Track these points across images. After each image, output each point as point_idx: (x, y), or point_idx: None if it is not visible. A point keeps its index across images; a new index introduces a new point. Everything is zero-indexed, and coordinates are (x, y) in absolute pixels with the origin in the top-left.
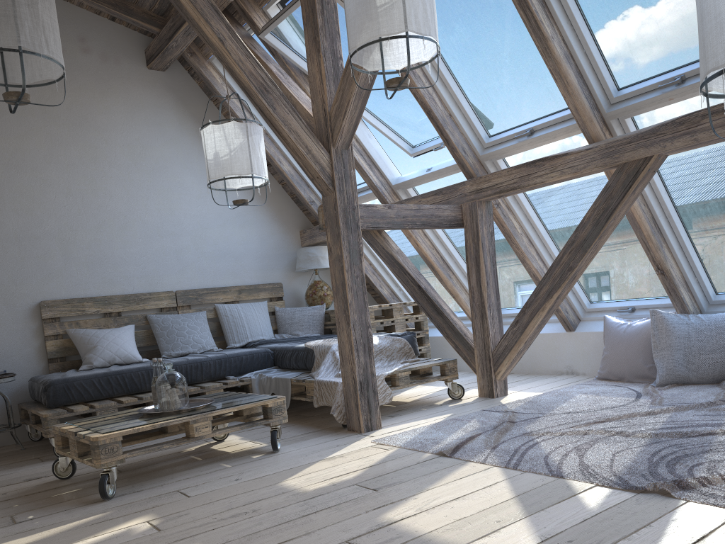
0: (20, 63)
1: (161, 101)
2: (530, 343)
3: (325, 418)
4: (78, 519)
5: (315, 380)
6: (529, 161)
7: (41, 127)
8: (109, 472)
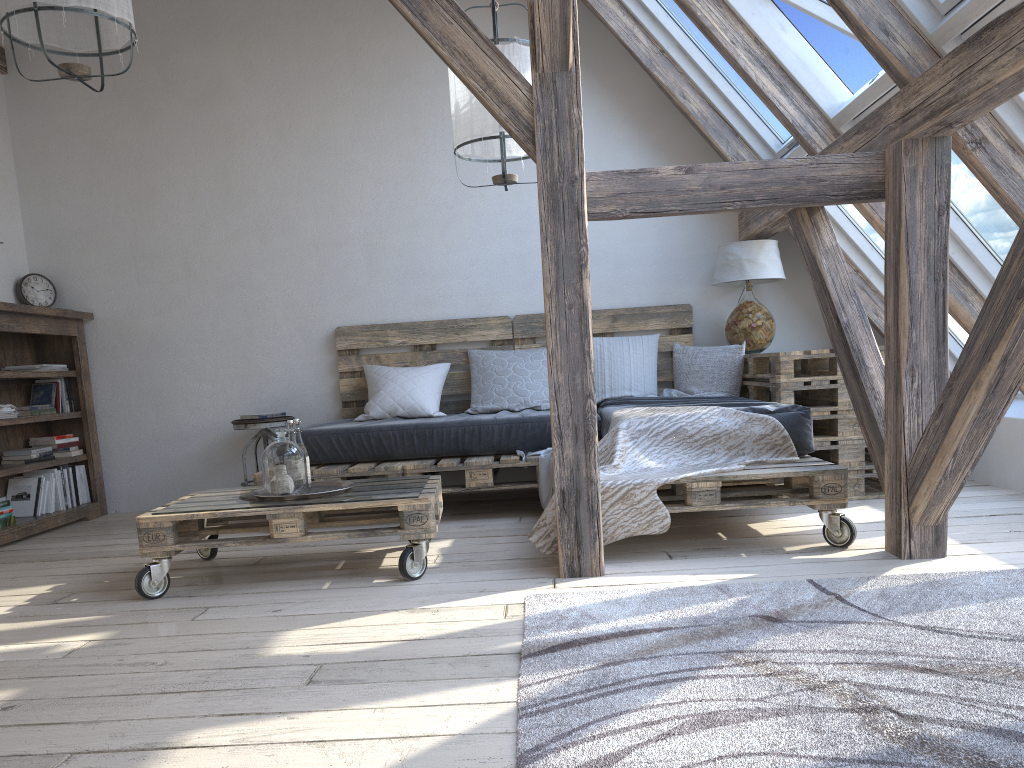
0: (36, 25)
1: (513, 25)
2: (974, 456)
3: None
4: (77, 616)
5: None
6: (973, 34)
7: (349, 93)
8: (151, 565)
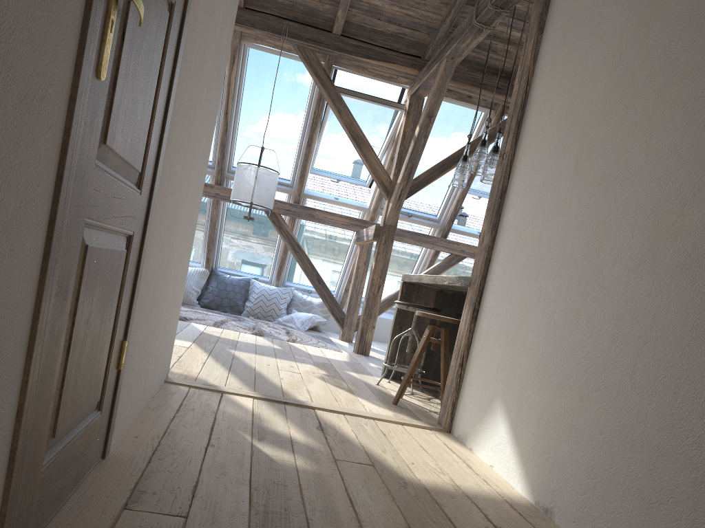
0: None
1: None
2: None
3: None
4: None
5: None
6: None
7: None
8: None
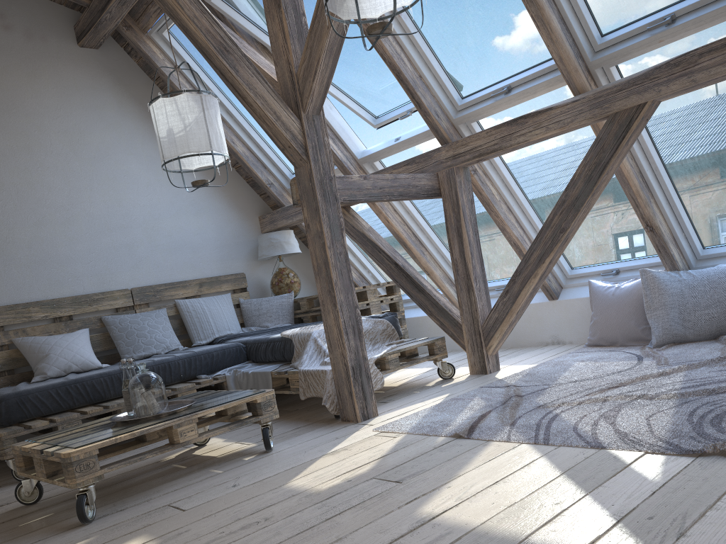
0: None
1: (96, 82)
2: (522, 313)
3: (312, 411)
4: None
5: (299, 370)
6: (510, 120)
7: None
8: (87, 492)
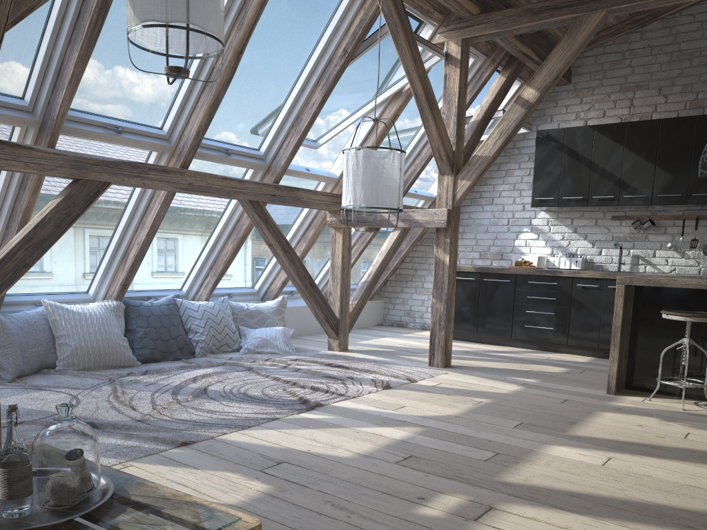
0: None
1: None
2: None
3: None
4: None
5: None
6: None
7: None
8: None
